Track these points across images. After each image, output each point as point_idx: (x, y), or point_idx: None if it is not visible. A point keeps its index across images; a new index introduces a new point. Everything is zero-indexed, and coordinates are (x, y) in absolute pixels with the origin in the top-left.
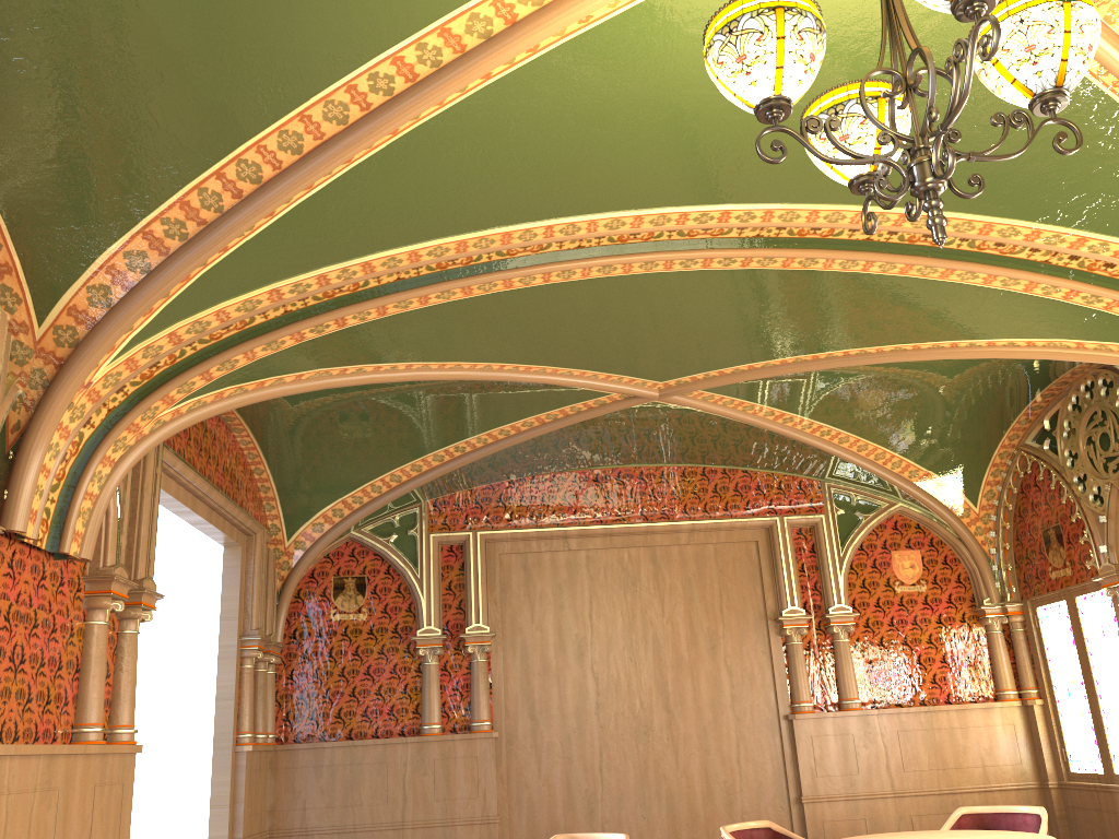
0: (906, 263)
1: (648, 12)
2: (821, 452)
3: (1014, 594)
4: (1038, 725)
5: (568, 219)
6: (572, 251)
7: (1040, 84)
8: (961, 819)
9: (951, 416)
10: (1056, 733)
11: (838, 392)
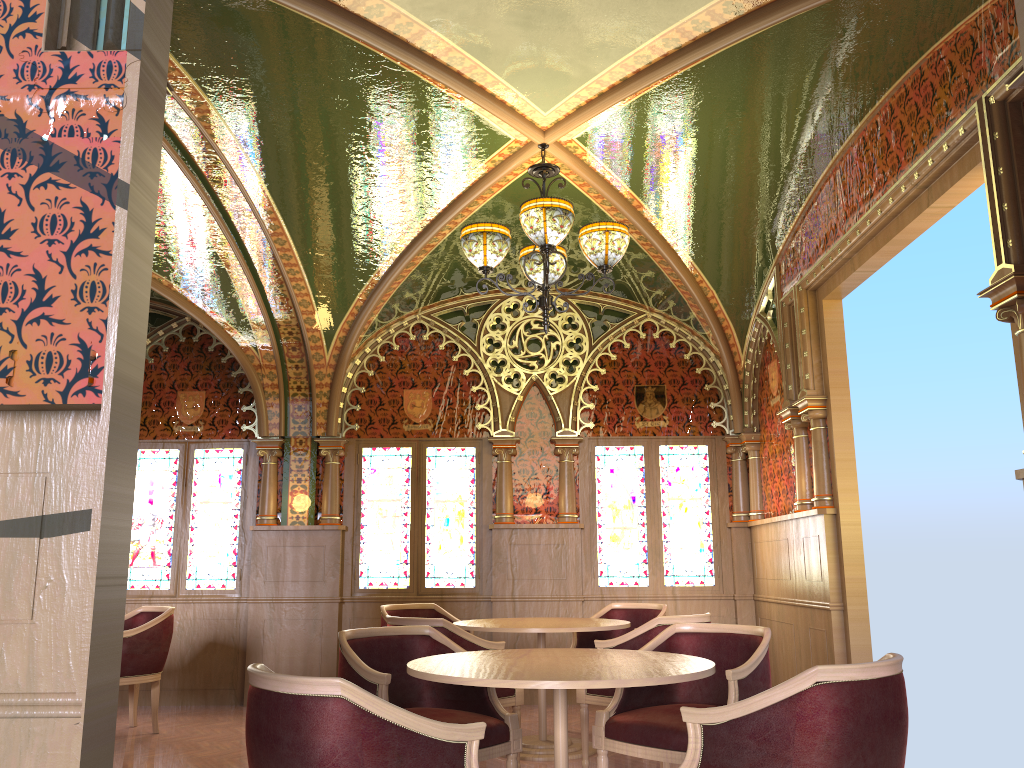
0: (216, 219)
1: (439, 97)
2: None
3: None
4: None
5: (194, 82)
6: None
7: (550, 282)
8: None
9: None
10: None
11: None
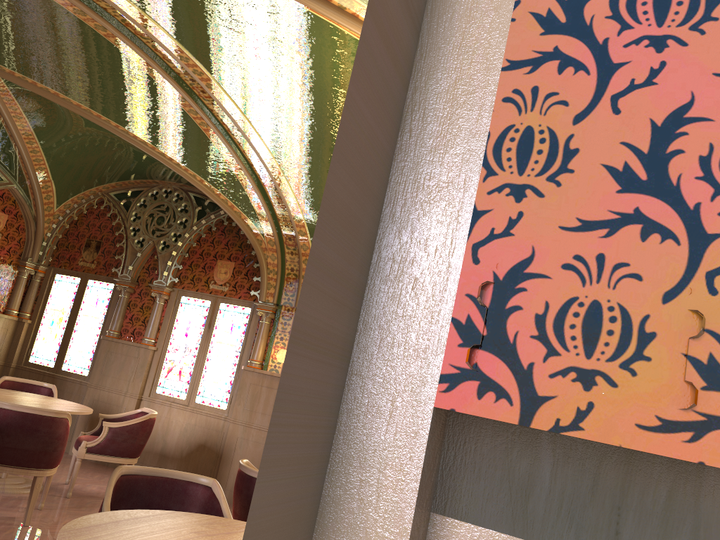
0: (213, 130)
1: (324, 25)
2: (7, 139)
3: (46, 262)
4: (22, 333)
5: (140, 9)
6: (96, 6)
7: None
8: (3, 383)
9: (95, 165)
10: (30, 340)
11: (67, 126)
